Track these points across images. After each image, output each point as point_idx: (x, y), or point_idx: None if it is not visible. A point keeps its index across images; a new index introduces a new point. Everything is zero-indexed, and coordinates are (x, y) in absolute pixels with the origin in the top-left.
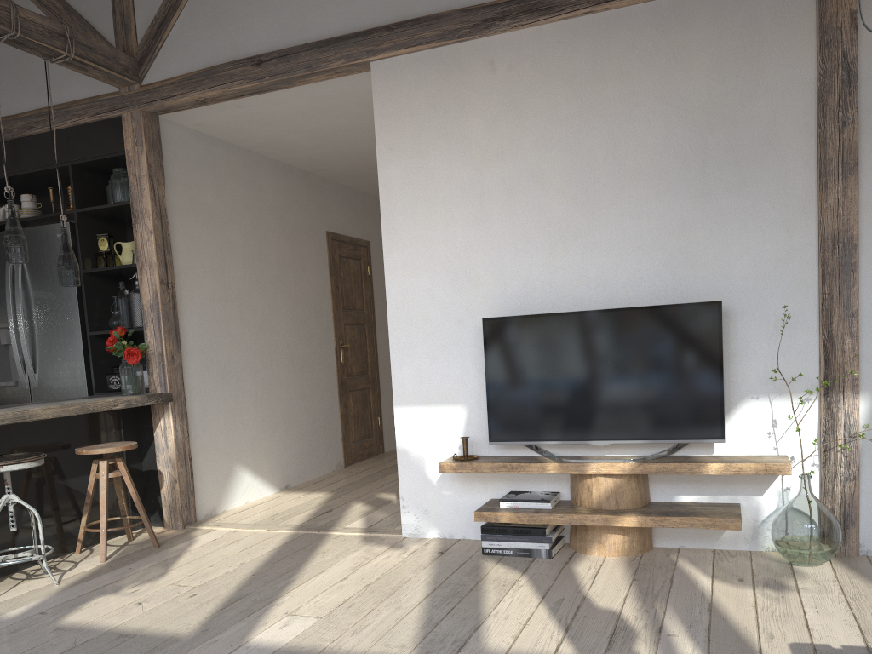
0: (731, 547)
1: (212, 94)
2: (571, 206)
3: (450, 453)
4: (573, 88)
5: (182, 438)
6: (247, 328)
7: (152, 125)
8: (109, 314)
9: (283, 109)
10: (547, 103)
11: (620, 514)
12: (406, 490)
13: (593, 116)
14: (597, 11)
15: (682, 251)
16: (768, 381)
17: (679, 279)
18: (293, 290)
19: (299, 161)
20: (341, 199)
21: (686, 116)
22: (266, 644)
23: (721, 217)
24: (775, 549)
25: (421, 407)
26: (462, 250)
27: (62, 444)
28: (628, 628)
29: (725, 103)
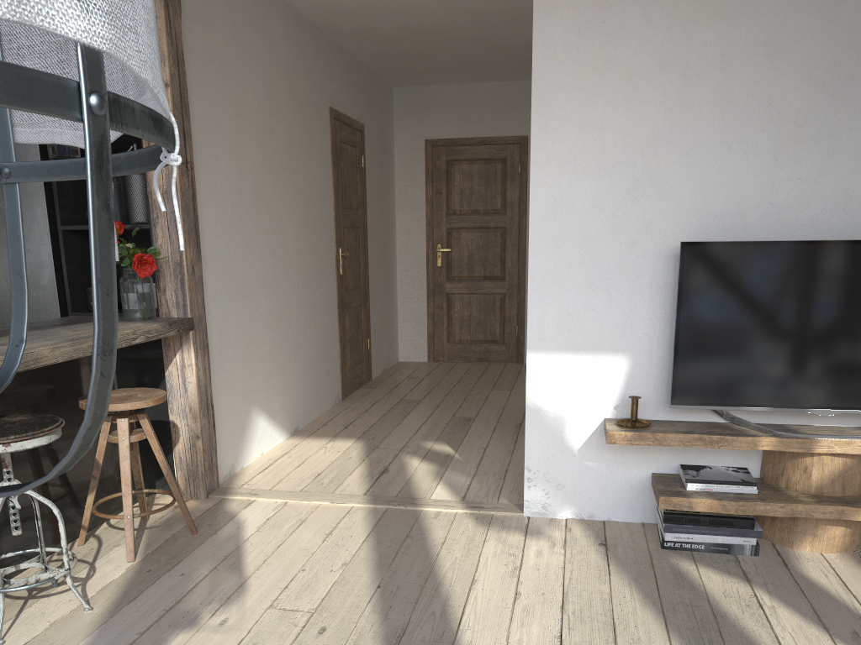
0: None
1: None
2: (815, 95)
3: (600, 414)
4: None
5: (204, 379)
6: (261, 229)
7: None
8: (84, 201)
9: None
10: None
11: (860, 506)
12: (534, 459)
13: None
14: None
15: None
16: None
17: None
18: (301, 182)
19: (314, 8)
20: (341, 67)
21: None
22: None
23: None
24: None
25: (567, 354)
26: (649, 146)
27: (54, 393)
28: None
29: None
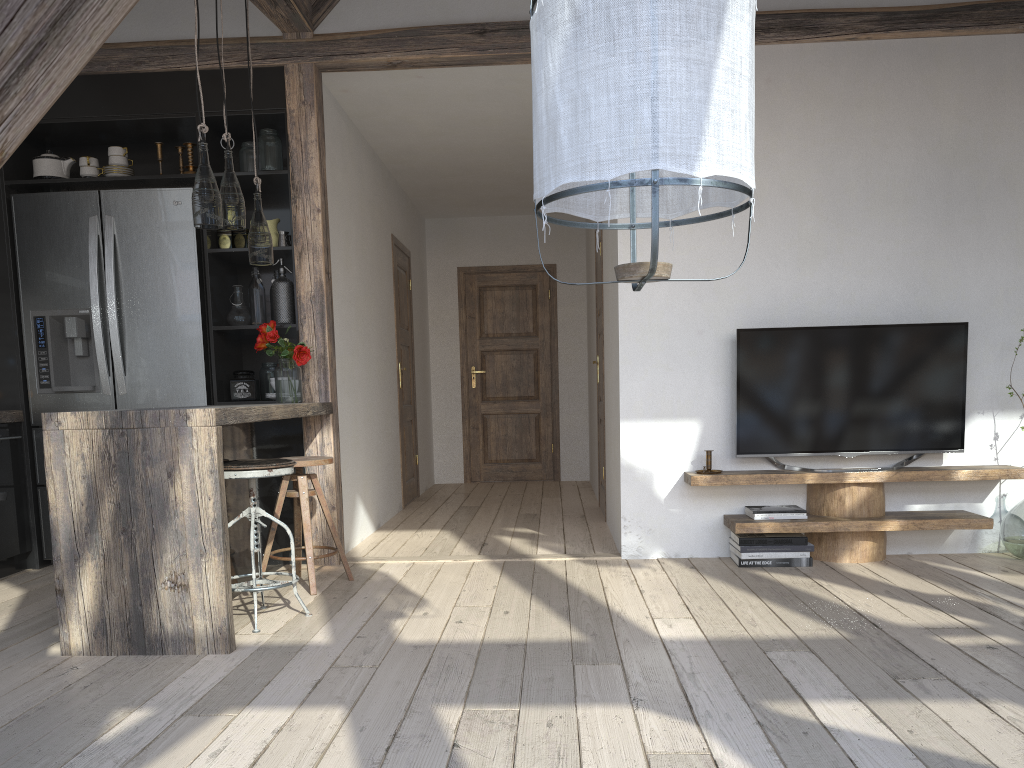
0: (952, 551)
1: (416, 58)
2: (822, 224)
3: (680, 469)
4: (831, 109)
5: (337, 457)
6: (359, 336)
7: (318, 83)
8: (224, 307)
9: (458, 87)
10: (804, 121)
11: (881, 520)
12: (629, 509)
13: (849, 139)
14: (859, 39)
15: (924, 275)
16: (993, 398)
17: (920, 301)
18: (378, 298)
19: (390, 148)
20: (397, 199)
21: (935, 150)
22: (686, 638)
23: (960, 246)
24: (990, 551)
25: (652, 421)
26: (707, 259)
27: (240, 457)
28: (983, 604)
29: (969, 142)
